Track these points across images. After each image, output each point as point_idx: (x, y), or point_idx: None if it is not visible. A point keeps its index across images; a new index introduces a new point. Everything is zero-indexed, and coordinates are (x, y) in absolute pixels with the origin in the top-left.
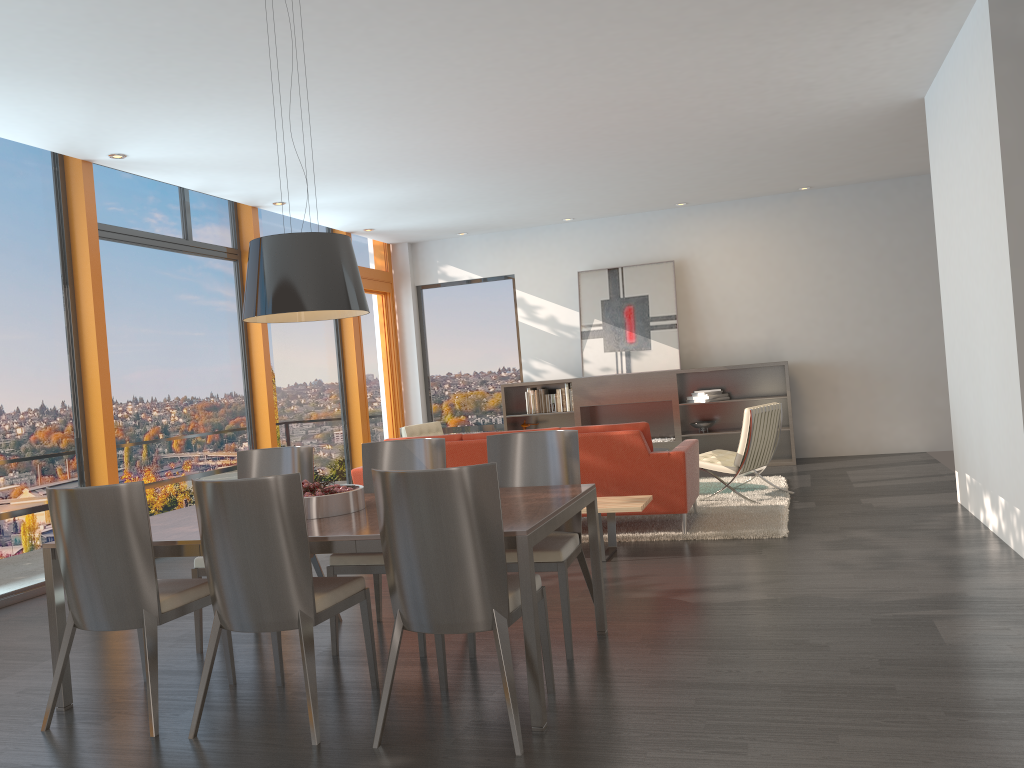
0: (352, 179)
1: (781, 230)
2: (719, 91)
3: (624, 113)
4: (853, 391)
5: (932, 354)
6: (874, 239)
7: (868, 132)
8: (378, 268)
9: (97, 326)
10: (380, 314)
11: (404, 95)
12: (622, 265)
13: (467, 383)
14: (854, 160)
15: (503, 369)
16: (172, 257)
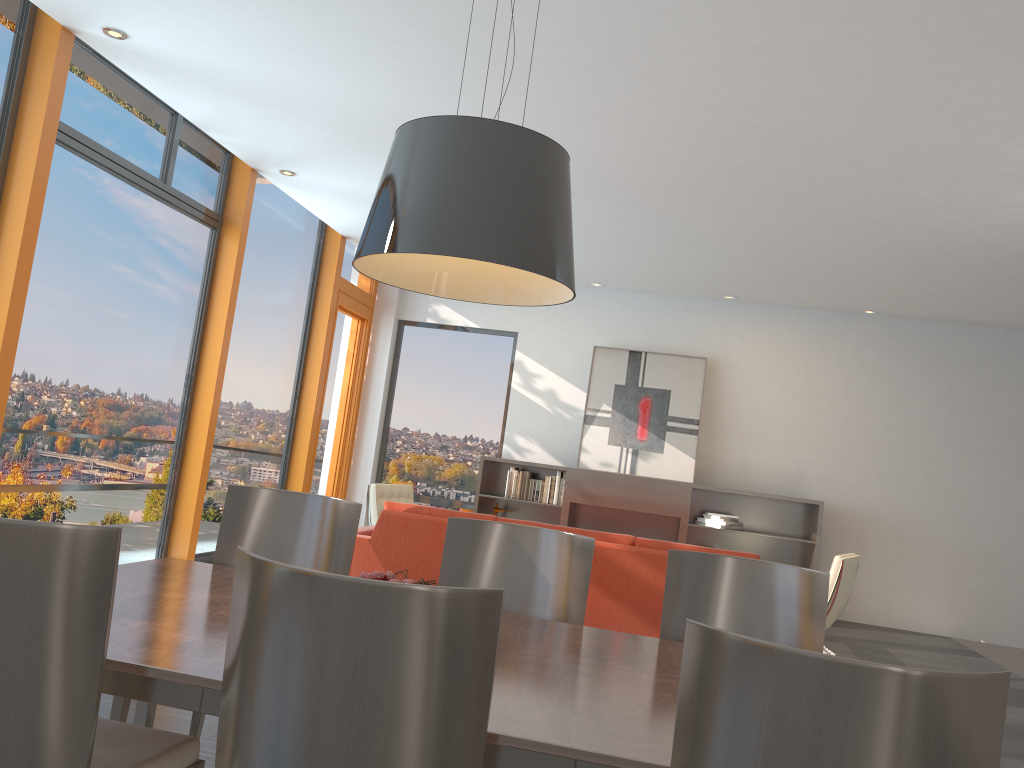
0: None
1: (832, 352)
2: (924, 153)
3: (789, 154)
4: (880, 550)
5: (975, 527)
6: (933, 385)
7: (1010, 259)
8: (362, 288)
9: (21, 255)
10: (352, 342)
11: (555, 41)
12: (645, 350)
13: (433, 445)
14: (955, 291)
15: (480, 438)
16: (140, 198)
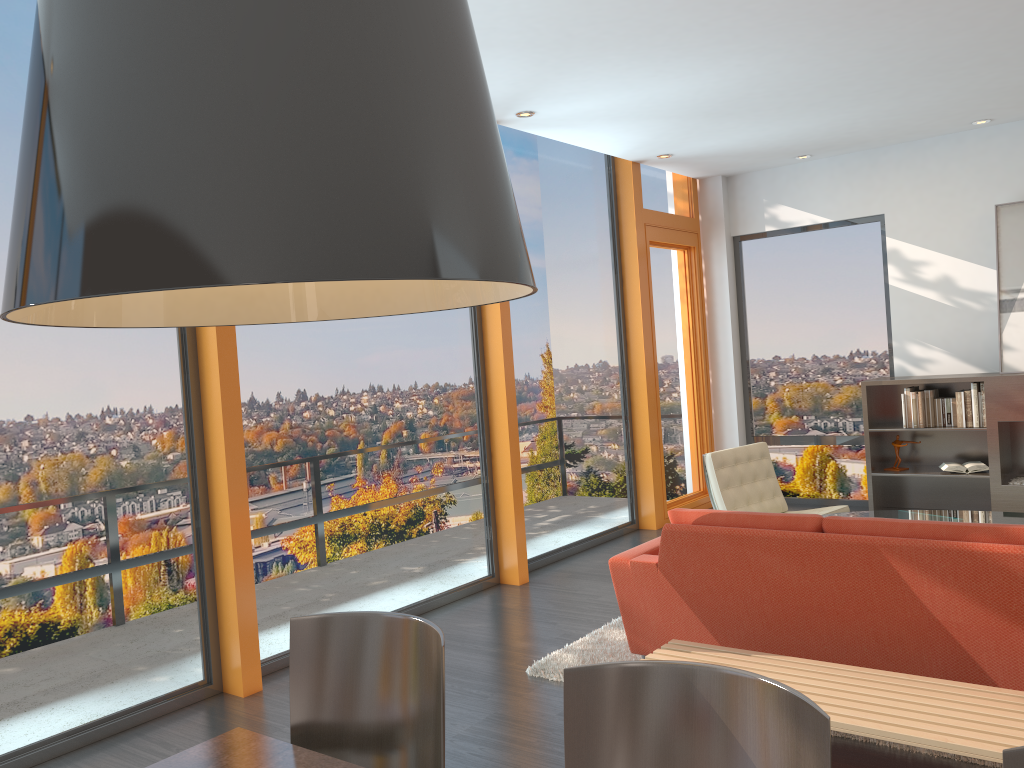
0: (628, 56)
1: None
2: None
3: None
4: None
5: None
6: None
7: None
8: (679, 213)
9: None
10: (680, 277)
11: None
12: None
13: (805, 375)
14: None
15: (861, 356)
16: None
